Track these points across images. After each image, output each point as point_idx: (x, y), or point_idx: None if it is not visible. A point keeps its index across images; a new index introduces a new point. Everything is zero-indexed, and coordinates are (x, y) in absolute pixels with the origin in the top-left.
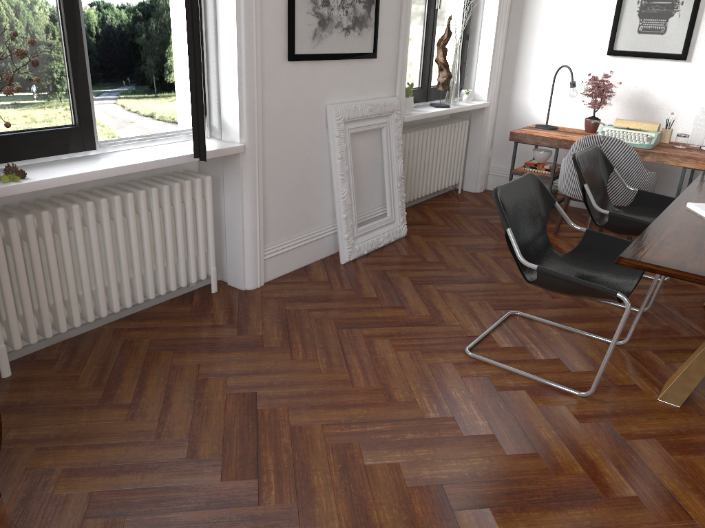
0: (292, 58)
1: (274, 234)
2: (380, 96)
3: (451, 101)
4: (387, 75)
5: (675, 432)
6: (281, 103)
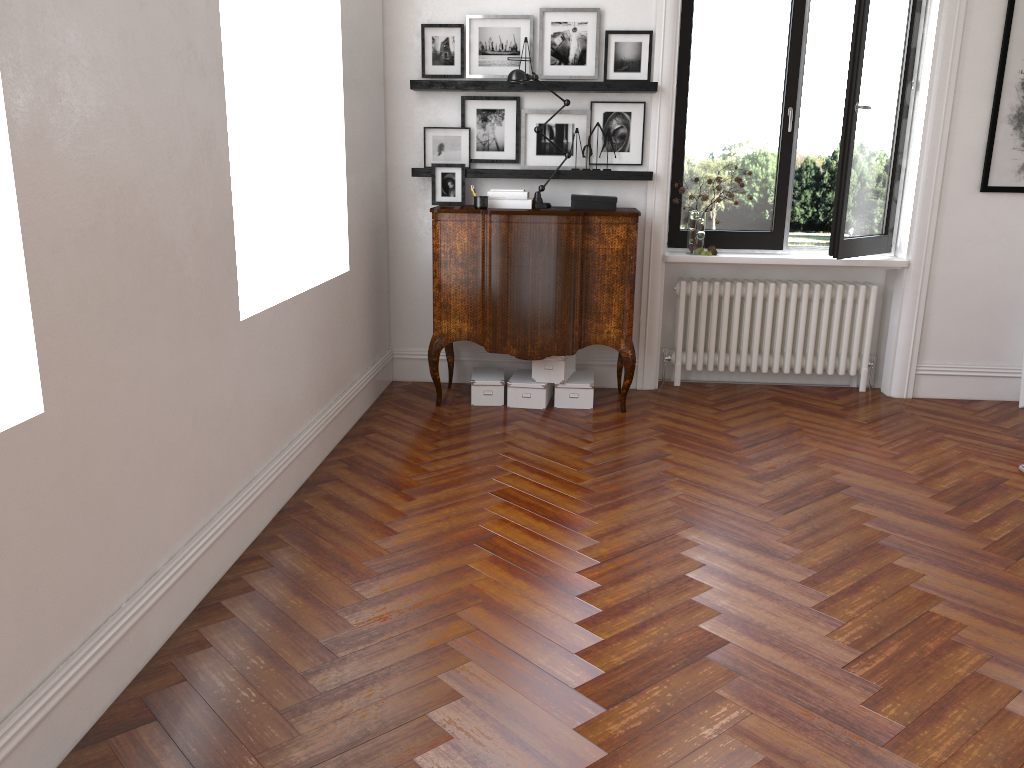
0: (982, 189)
1: (935, 354)
2: None
3: None
4: None
5: None
6: (964, 230)
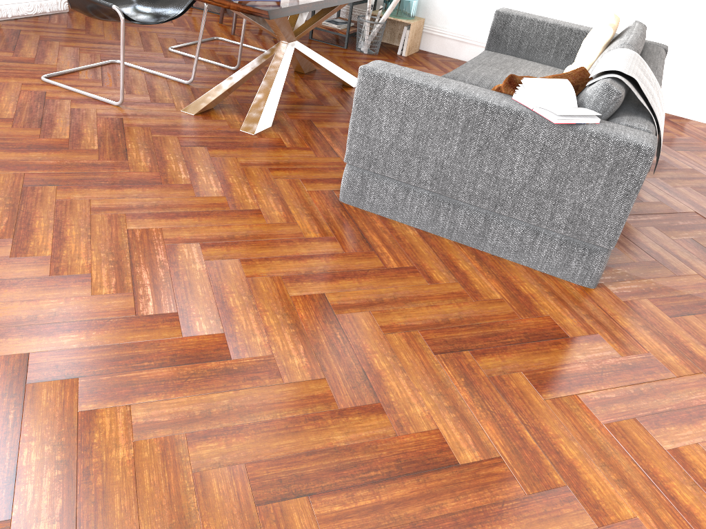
0: None
1: None
2: None
3: None
4: None
5: (172, 125)
6: None
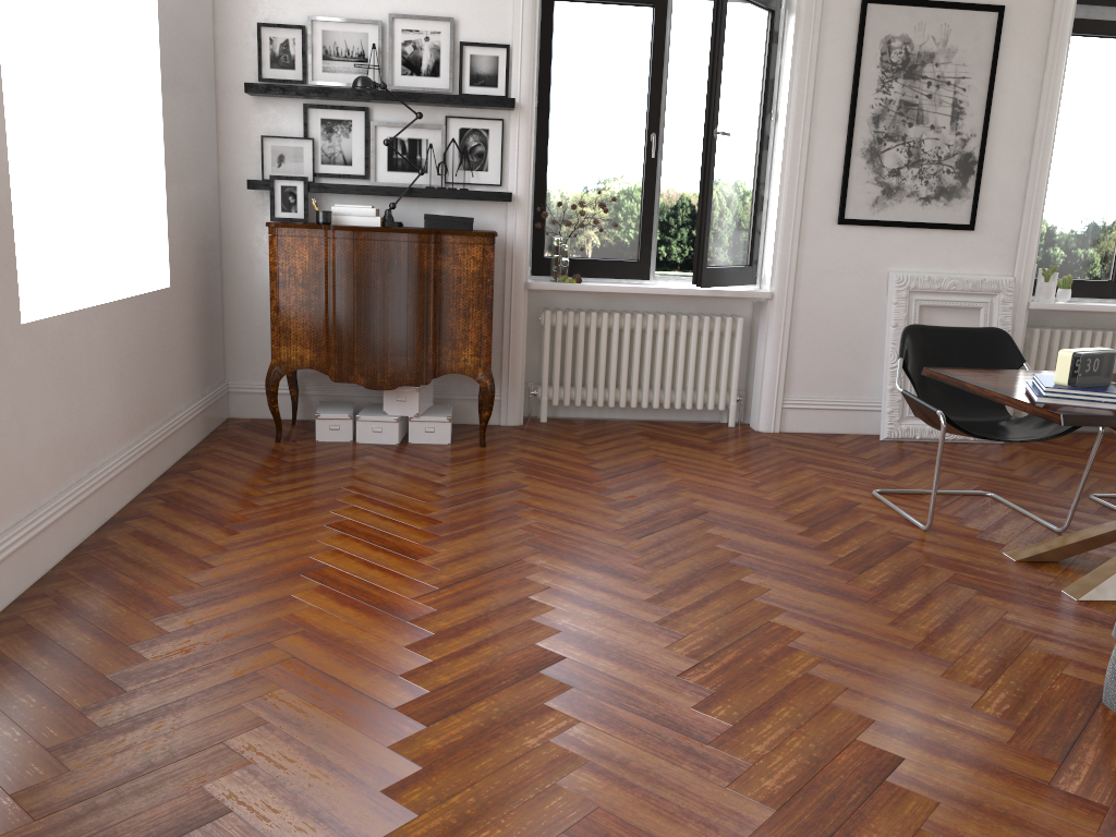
0: (839, 222)
1: (801, 387)
2: (983, 273)
3: None
4: (997, 251)
5: (966, 562)
6: (824, 262)
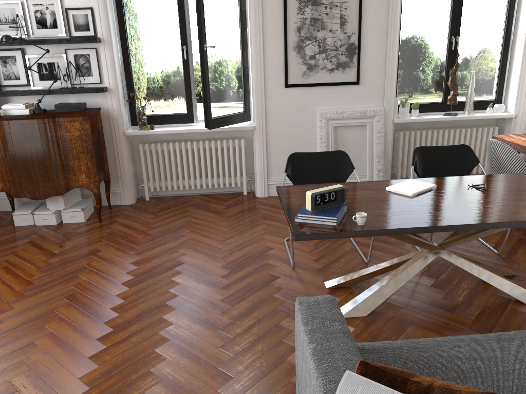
0: (285, 86)
1: (276, 173)
2: (367, 106)
3: (465, 112)
4: (373, 94)
5: (299, 291)
6: (280, 108)
